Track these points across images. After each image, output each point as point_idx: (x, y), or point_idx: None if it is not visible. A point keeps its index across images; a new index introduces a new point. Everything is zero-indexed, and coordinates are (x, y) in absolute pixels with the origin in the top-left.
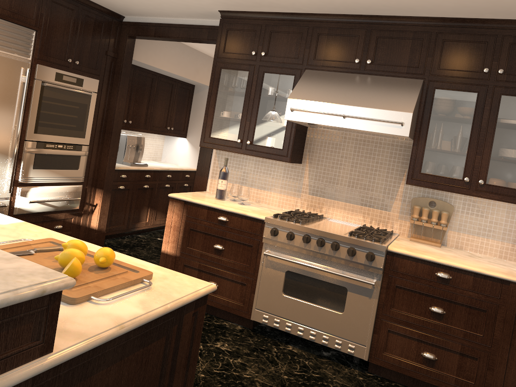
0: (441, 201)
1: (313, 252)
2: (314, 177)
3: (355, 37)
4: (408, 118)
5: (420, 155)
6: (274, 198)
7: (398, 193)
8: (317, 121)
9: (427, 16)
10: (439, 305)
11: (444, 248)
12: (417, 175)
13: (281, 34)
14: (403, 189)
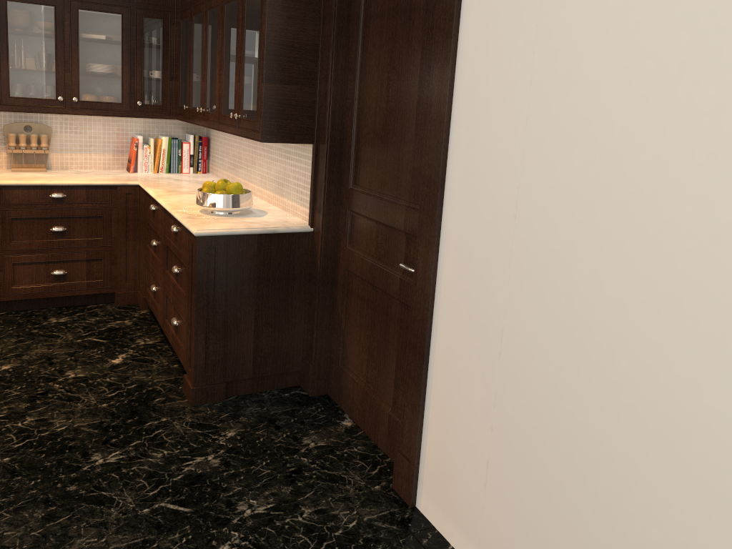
0: (37, 124)
1: None
2: None
3: None
4: None
5: (5, 78)
6: None
7: None
8: None
9: None
10: (59, 224)
11: (50, 172)
12: (7, 99)
13: None
14: None
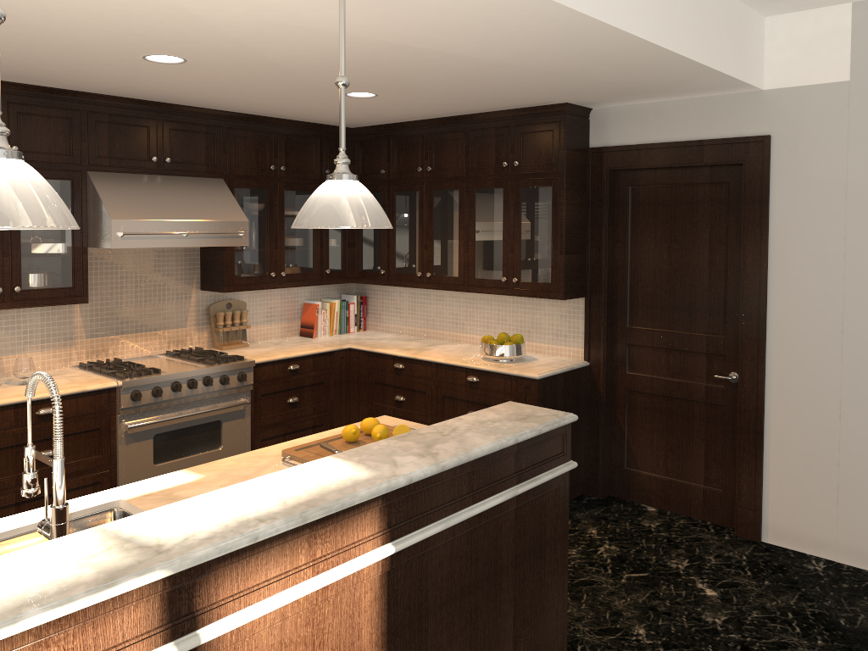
0: (236, 300)
1: (185, 398)
2: (89, 313)
3: (144, 127)
4: (246, 227)
5: (232, 260)
6: (34, 360)
7: (192, 304)
8: (155, 244)
9: (218, 110)
10: (293, 394)
11: (252, 346)
12: (233, 280)
13: (37, 118)
14: (196, 298)
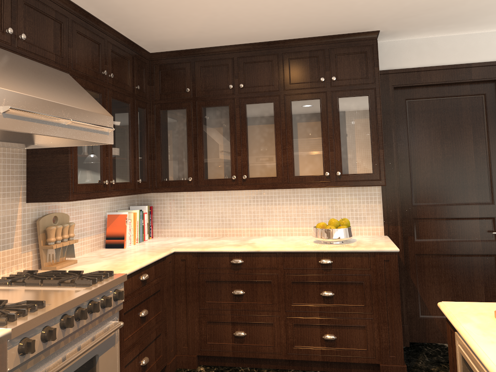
0: (61, 213)
1: (71, 335)
2: None
3: None
4: (111, 123)
5: (76, 164)
6: None
7: (18, 219)
8: (38, 129)
9: None
10: (143, 307)
11: (80, 262)
12: (76, 187)
13: None
14: (22, 212)
